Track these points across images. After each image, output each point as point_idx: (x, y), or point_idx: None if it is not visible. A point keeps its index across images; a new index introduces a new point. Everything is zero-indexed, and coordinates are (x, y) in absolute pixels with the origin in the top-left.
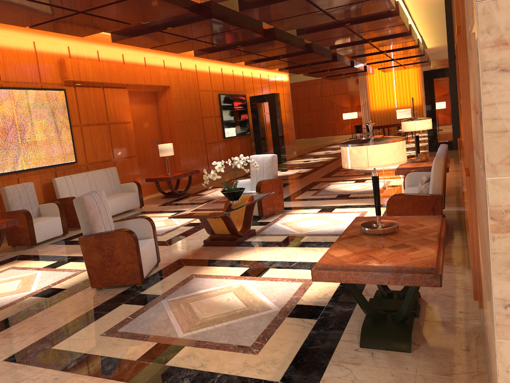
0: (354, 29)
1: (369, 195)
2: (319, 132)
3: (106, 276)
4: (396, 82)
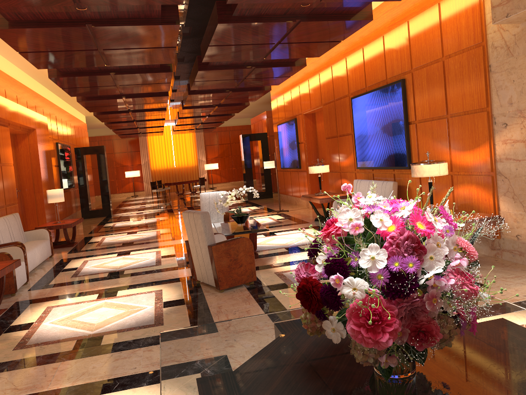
0: (231, 95)
1: (279, 225)
2: (98, 191)
3: (232, 277)
4: (174, 144)
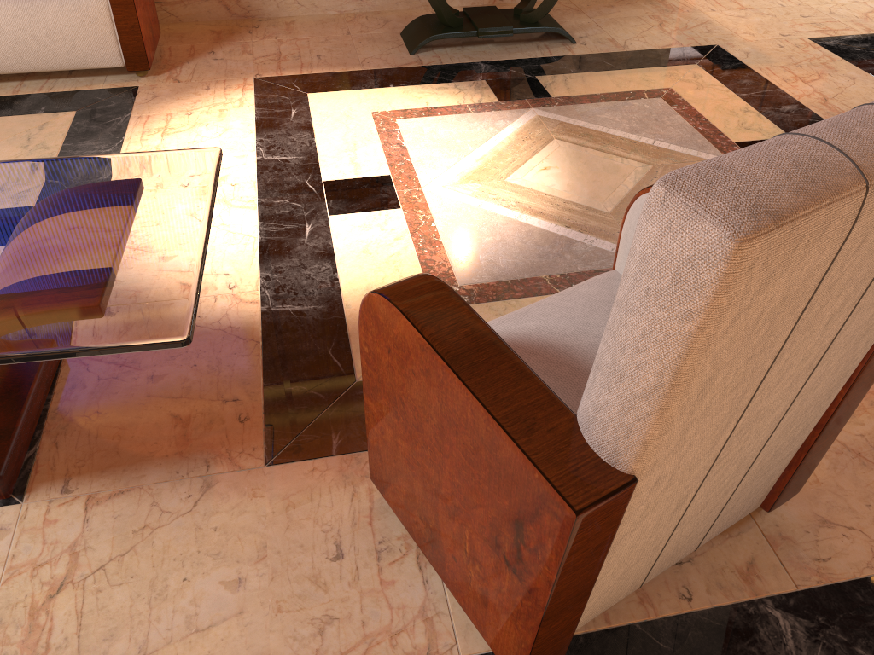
0: None
1: None
2: None
3: None
4: None
